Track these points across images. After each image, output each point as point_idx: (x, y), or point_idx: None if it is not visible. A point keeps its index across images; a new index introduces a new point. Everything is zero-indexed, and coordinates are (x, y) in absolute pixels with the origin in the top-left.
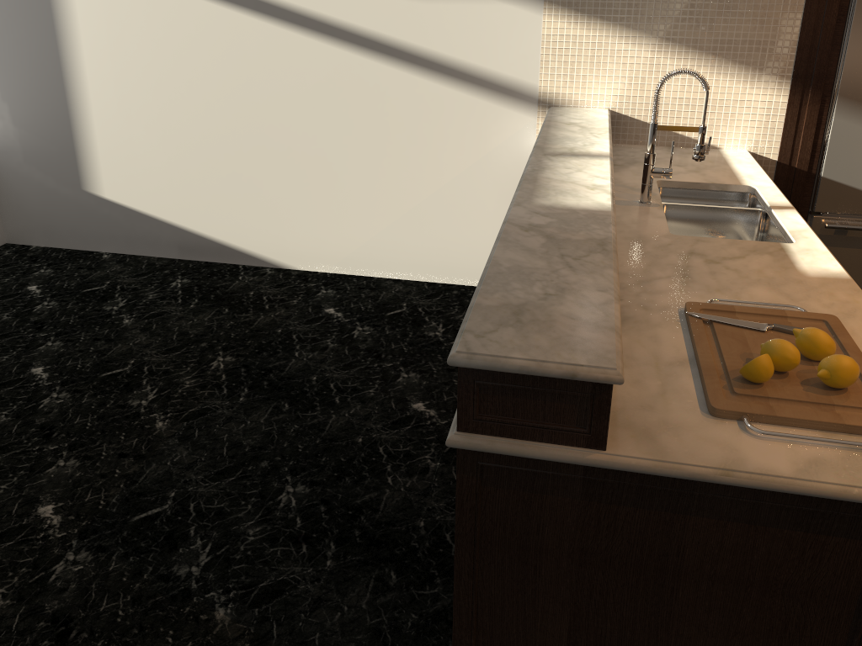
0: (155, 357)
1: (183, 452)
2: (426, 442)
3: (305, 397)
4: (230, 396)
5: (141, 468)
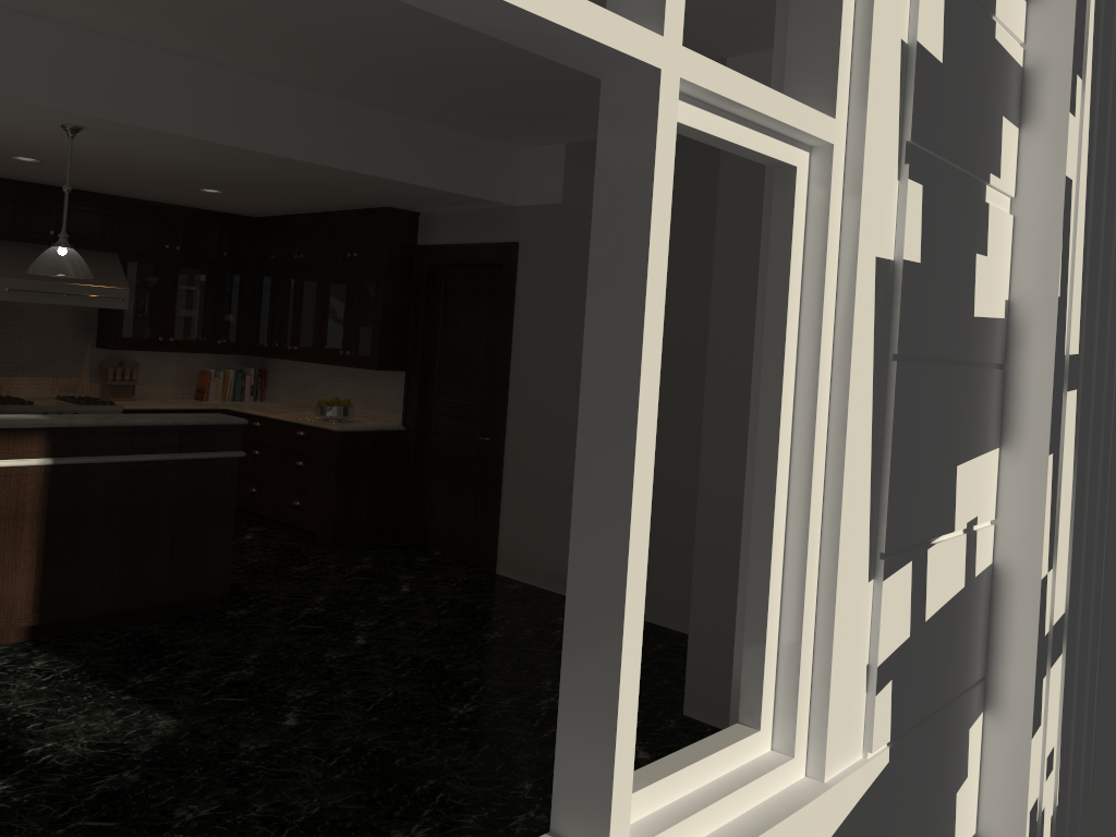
0: (30, 825)
1: (162, 723)
2: (13, 671)
3: (4, 726)
4: (53, 750)
5: (205, 723)
